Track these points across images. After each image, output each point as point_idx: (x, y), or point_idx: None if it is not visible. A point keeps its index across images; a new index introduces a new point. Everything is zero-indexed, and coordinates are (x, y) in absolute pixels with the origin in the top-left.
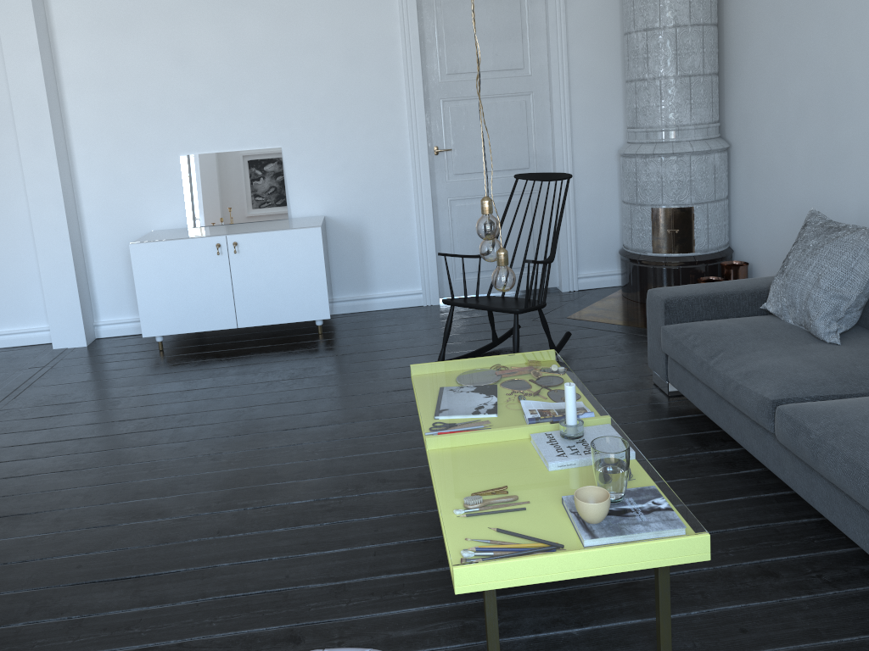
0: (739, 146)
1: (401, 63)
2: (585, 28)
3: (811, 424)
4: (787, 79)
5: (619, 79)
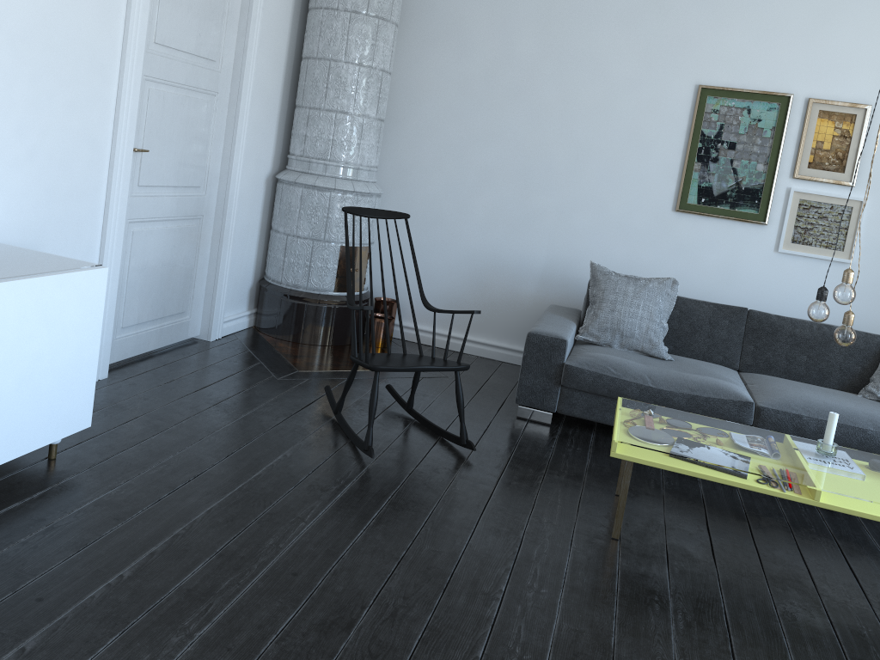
0: (387, 191)
1: (124, 10)
2: (269, 34)
3: (794, 411)
4: (470, 145)
5: (278, 99)
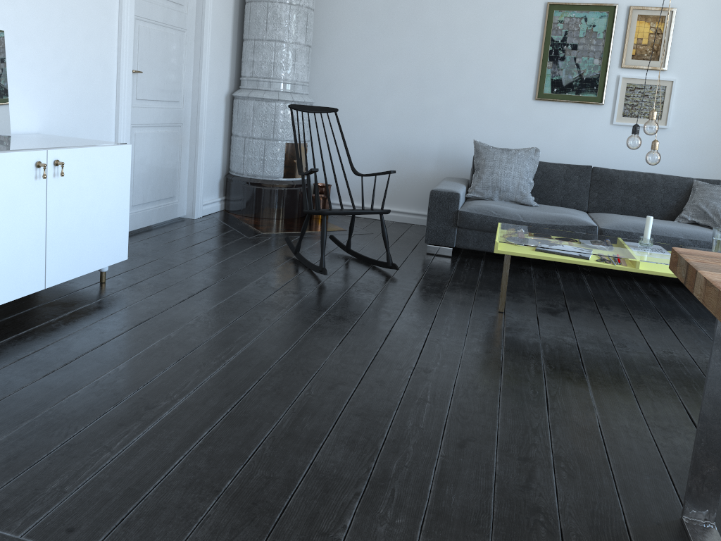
0: (316, 102)
1: None
2: None
3: (626, 230)
4: (378, 62)
5: (230, 35)
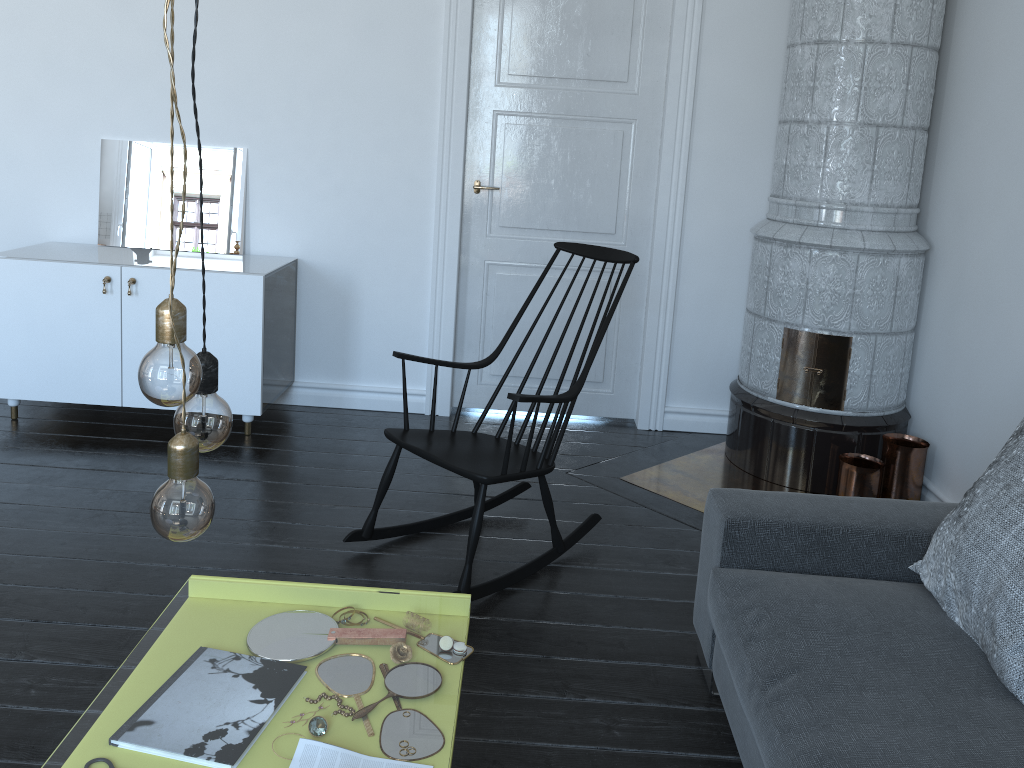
0: (945, 251)
1: (441, 49)
2: (732, 32)
3: None
4: None
5: (773, 118)
